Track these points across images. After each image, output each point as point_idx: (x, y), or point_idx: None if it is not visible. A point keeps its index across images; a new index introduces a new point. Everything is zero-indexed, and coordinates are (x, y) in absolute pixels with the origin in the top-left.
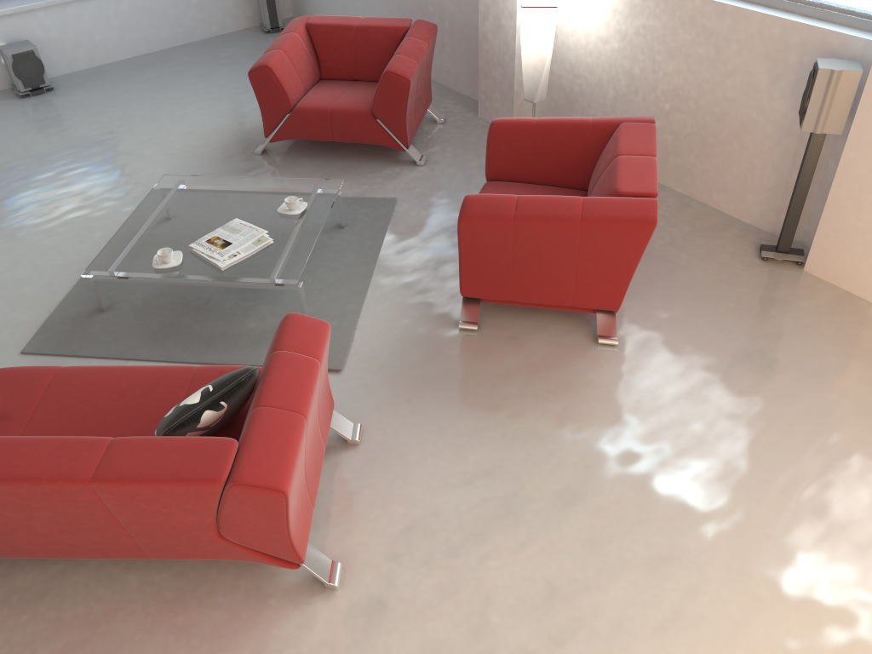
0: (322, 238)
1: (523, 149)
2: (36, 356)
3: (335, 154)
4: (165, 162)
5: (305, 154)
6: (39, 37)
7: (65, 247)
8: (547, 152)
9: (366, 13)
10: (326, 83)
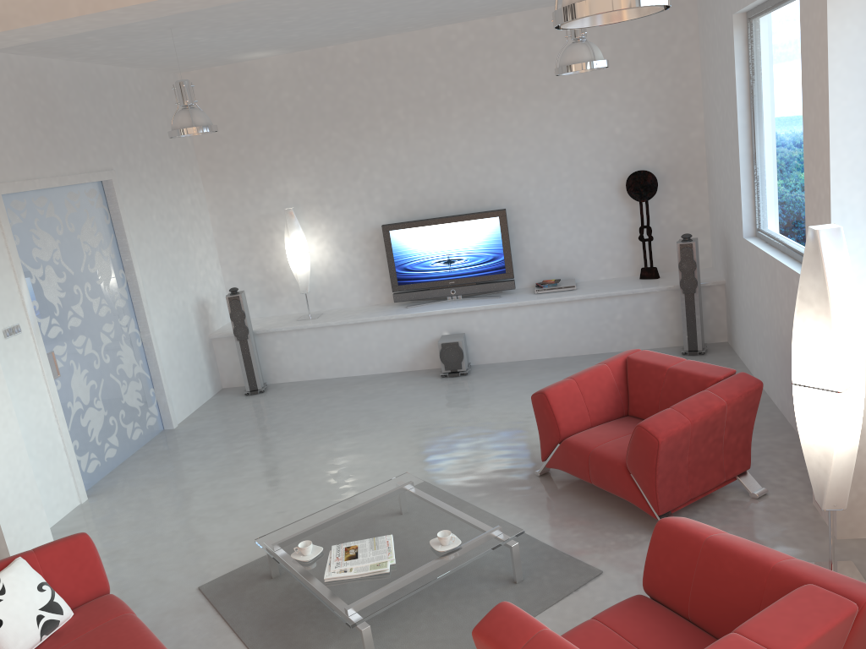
0: (484, 586)
1: (682, 568)
2: (201, 595)
3: (602, 498)
4: (463, 459)
5: (575, 488)
6: (475, 332)
7: (320, 510)
8: (708, 585)
9: (764, 351)
10: (625, 420)
